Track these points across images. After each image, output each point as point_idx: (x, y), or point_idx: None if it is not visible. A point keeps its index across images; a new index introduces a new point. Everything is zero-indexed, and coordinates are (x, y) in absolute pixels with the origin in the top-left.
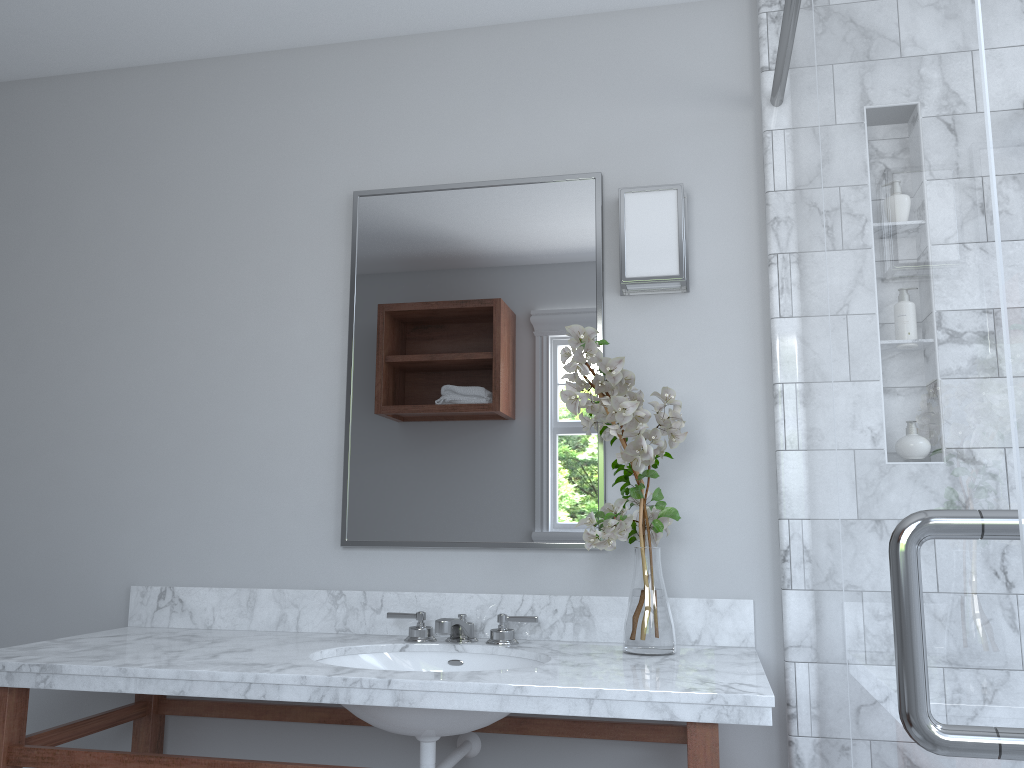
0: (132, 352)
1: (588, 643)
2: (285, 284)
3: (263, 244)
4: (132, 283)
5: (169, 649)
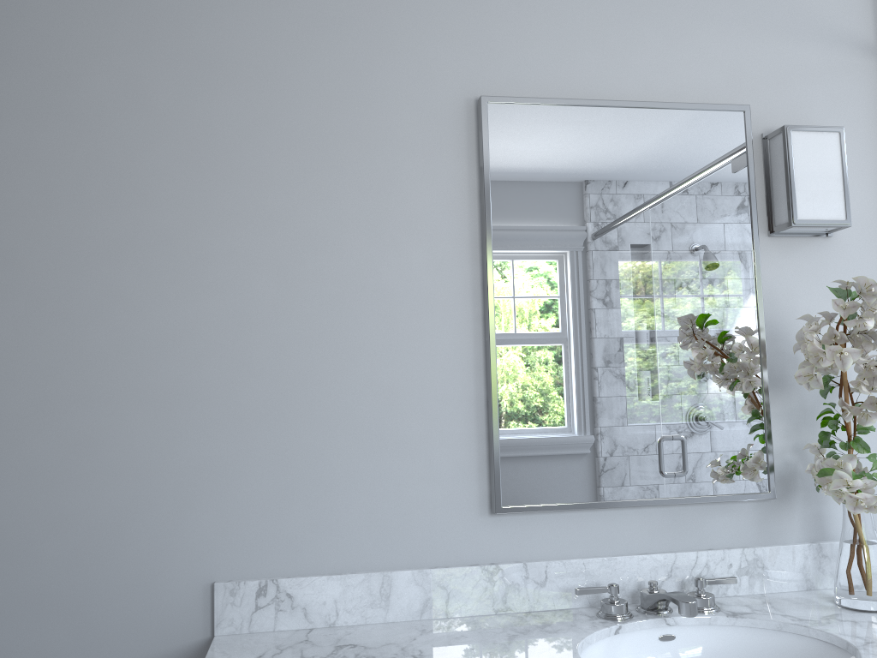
0: (184, 277)
1: (770, 596)
2: (394, 201)
3: (361, 149)
4: (176, 185)
5: None
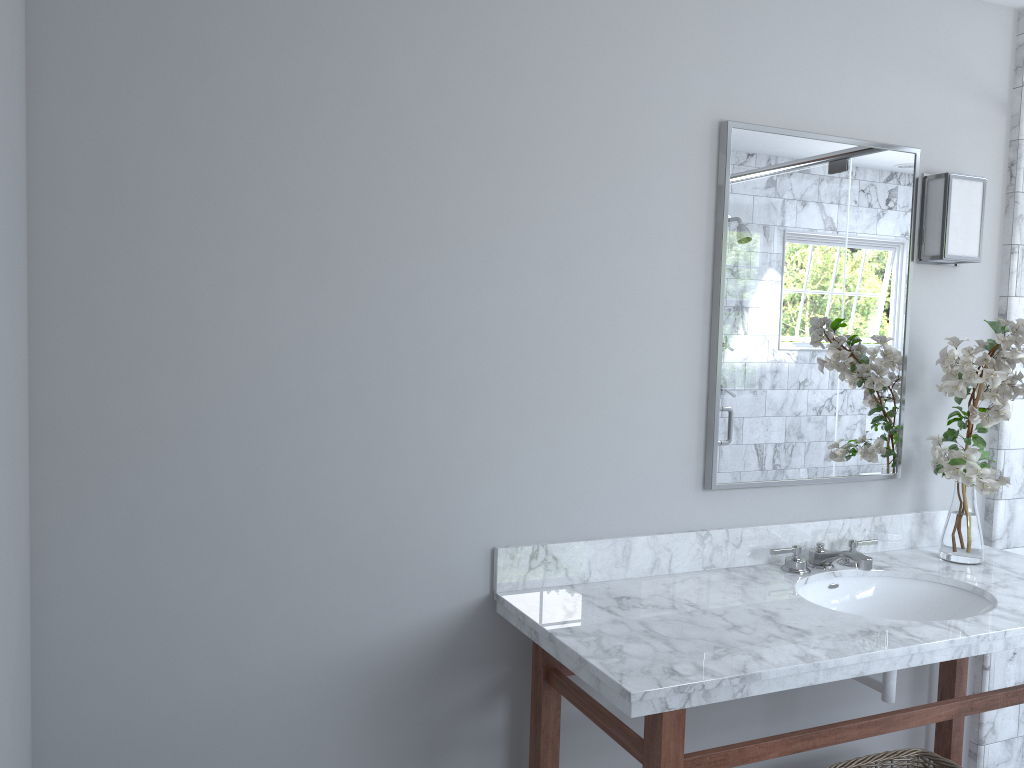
0: (477, 273)
1: (889, 553)
2: (650, 212)
3: (627, 160)
4: (472, 183)
5: (715, 625)
